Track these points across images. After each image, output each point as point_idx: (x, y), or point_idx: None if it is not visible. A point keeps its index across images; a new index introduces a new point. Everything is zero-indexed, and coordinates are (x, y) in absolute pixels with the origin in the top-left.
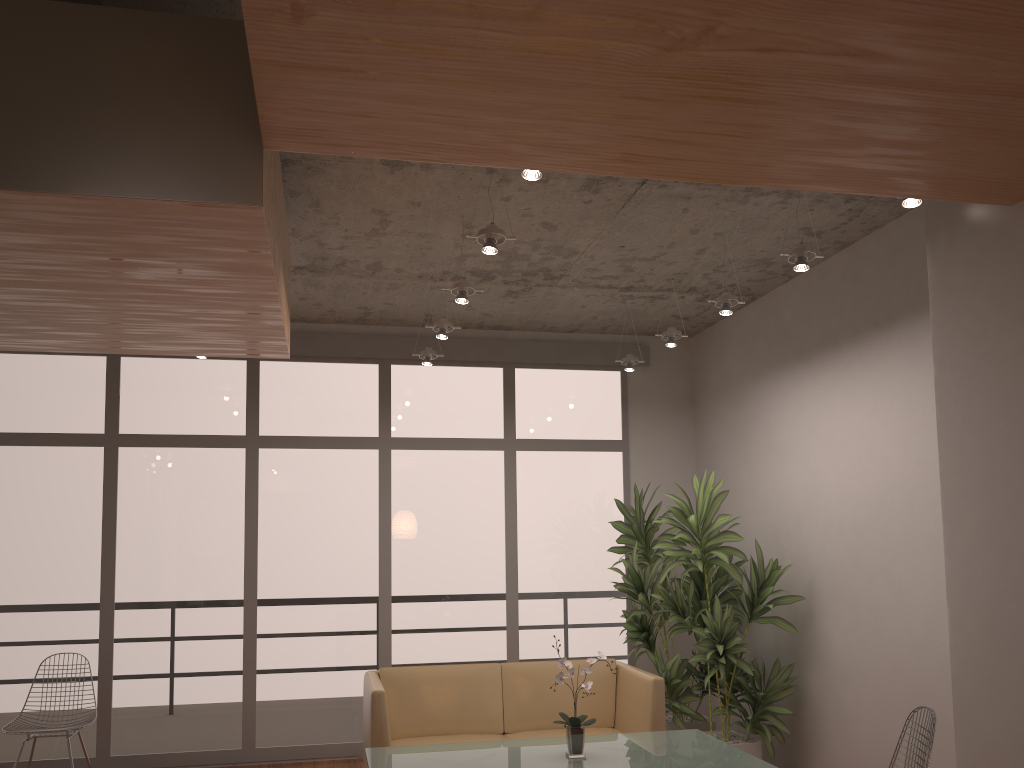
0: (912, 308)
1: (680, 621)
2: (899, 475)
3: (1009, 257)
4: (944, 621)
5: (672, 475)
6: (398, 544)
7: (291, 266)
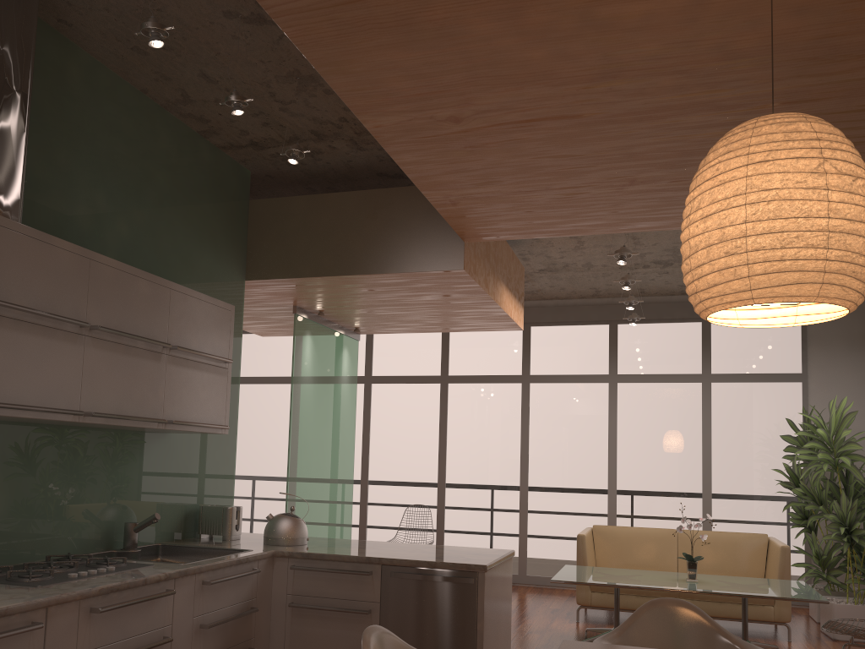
0: None
1: (817, 509)
2: None
3: None
4: None
5: (847, 400)
6: (621, 448)
7: (536, 269)
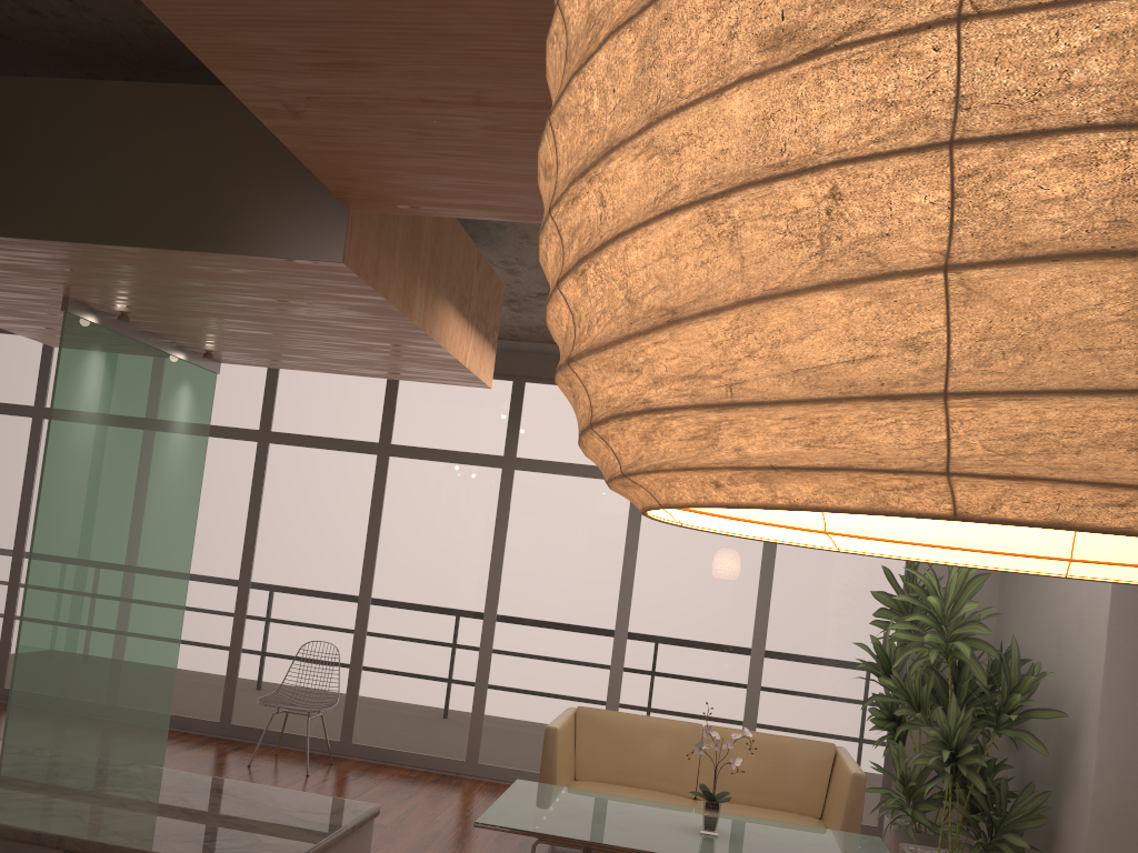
0: None
1: (912, 716)
2: None
3: None
4: None
5: None
6: (640, 584)
7: (532, 292)
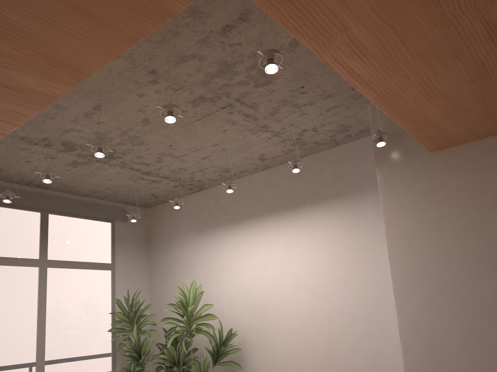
0: (311, 201)
1: (177, 370)
2: (304, 281)
3: (431, 175)
4: (336, 353)
5: (137, 285)
6: None
7: None
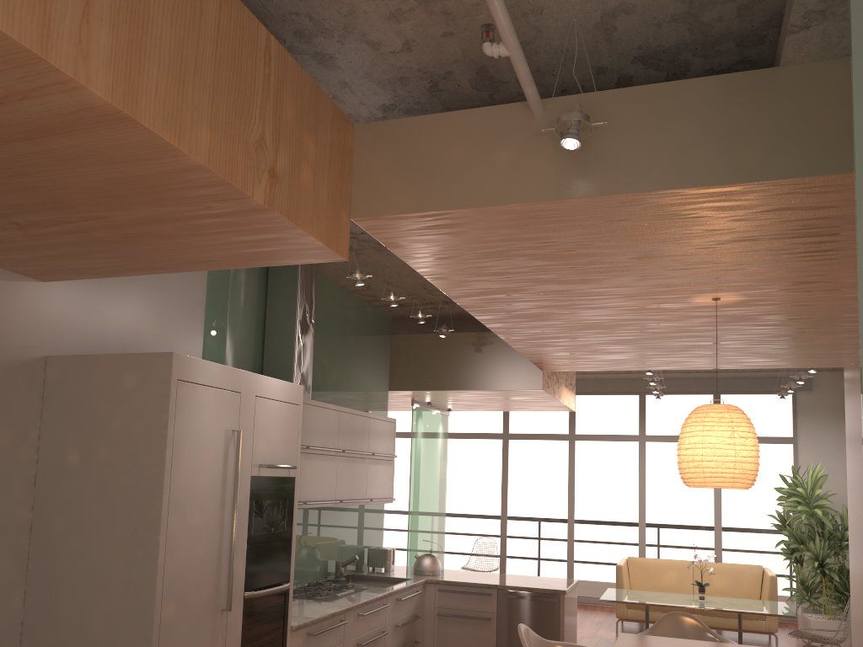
0: None
1: (799, 547)
2: None
3: (854, 388)
4: None
5: (829, 459)
6: (649, 494)
7: None
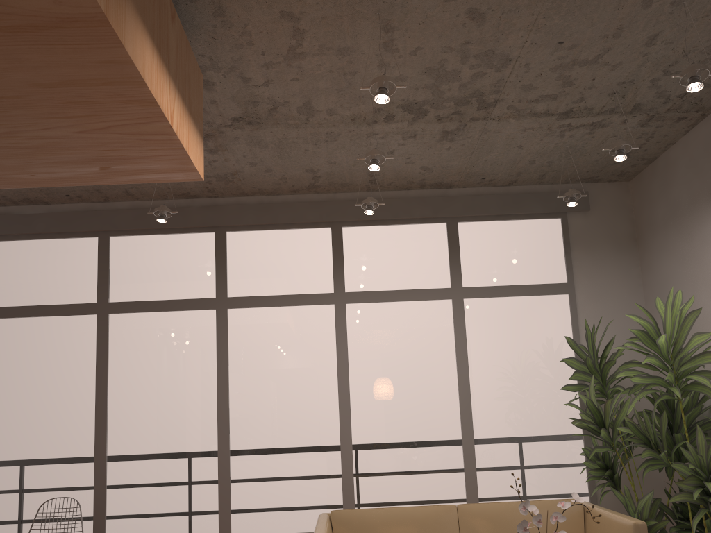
0: None
1: (654, 456)
2: None
3: None
4: None
5: (621, 314)
6: (356, 391)
7: (228, 118)
